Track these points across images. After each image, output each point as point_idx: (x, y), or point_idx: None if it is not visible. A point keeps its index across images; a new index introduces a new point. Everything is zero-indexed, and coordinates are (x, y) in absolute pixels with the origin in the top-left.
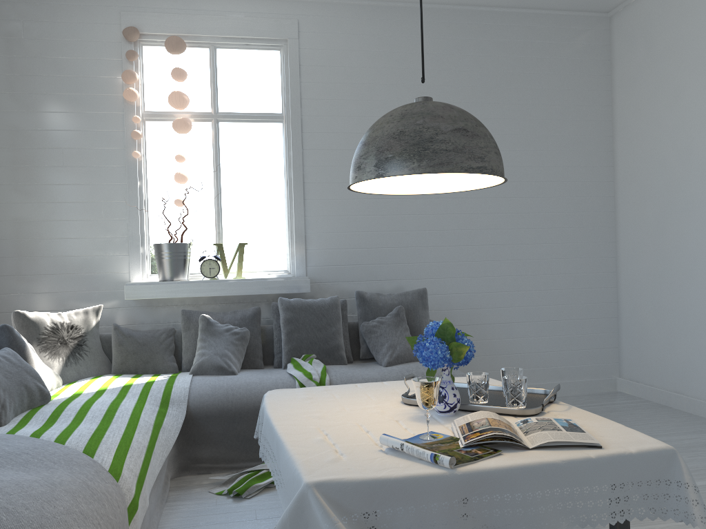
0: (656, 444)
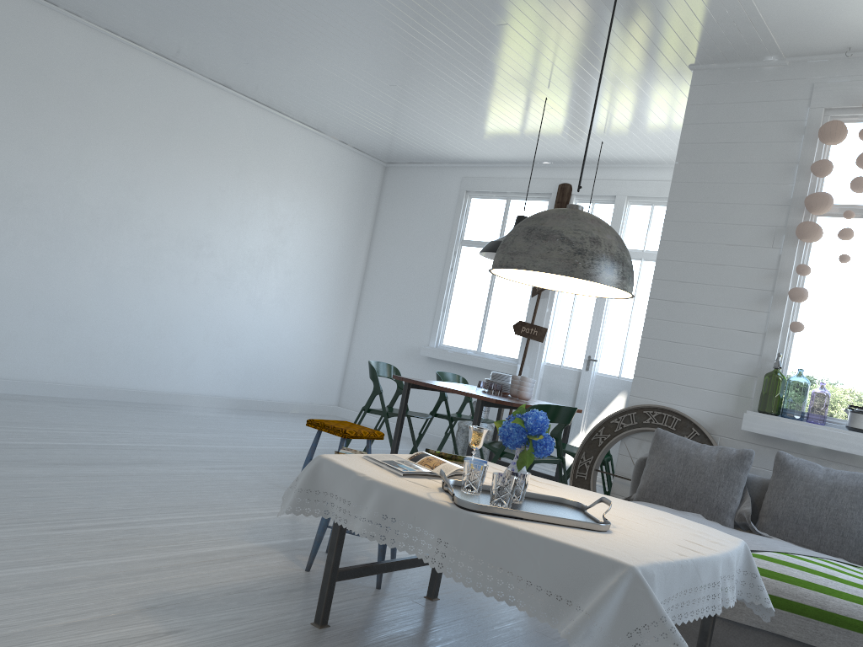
0: (331, 456)
